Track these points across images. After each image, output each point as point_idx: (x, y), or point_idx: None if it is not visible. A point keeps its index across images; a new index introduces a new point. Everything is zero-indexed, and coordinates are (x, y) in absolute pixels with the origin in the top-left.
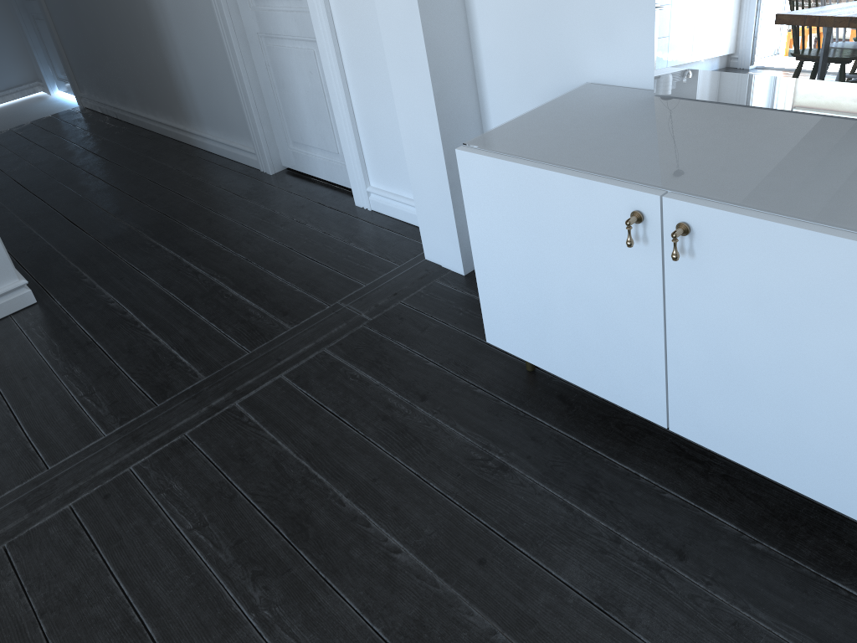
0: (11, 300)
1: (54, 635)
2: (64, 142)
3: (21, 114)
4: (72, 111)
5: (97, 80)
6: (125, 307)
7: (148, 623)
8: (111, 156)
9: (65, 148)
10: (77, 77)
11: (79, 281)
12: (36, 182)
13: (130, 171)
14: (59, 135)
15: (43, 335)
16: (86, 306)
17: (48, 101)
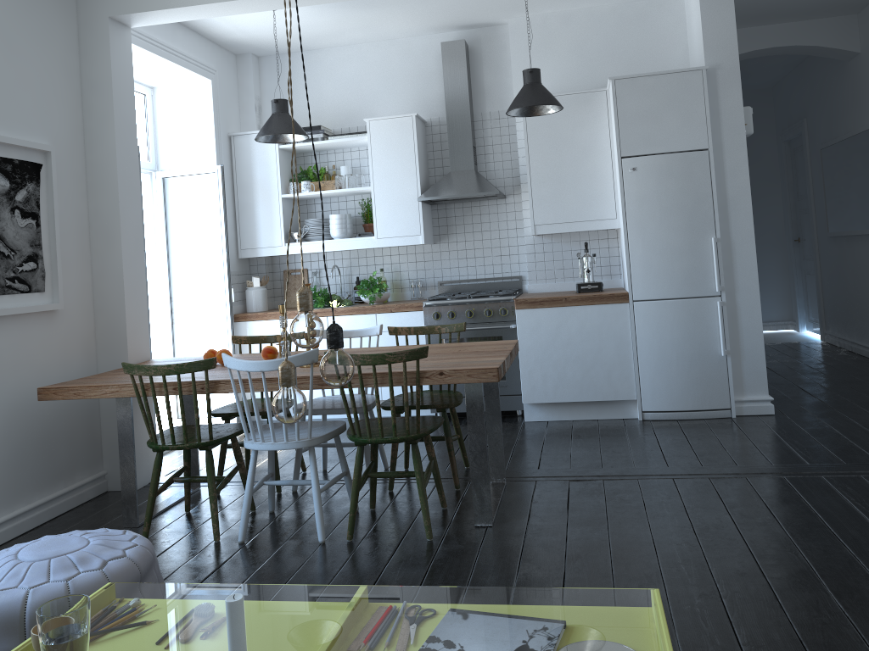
0: (760, 406)
1: (769, 503)
2: (804, 356)
3: (773, 338)
4: (814, 342)
5: (843, 320)
6: (833, 428)
7: (819, 514)
8: (841, 368)
9: (805, 358)
10: (826, 318)
11: (803, 413)
12: (780, 370)
13: (854, 377)
14: (801, 352)
15: (776, 426)
16: (806, 422)
17: (796, 335)
